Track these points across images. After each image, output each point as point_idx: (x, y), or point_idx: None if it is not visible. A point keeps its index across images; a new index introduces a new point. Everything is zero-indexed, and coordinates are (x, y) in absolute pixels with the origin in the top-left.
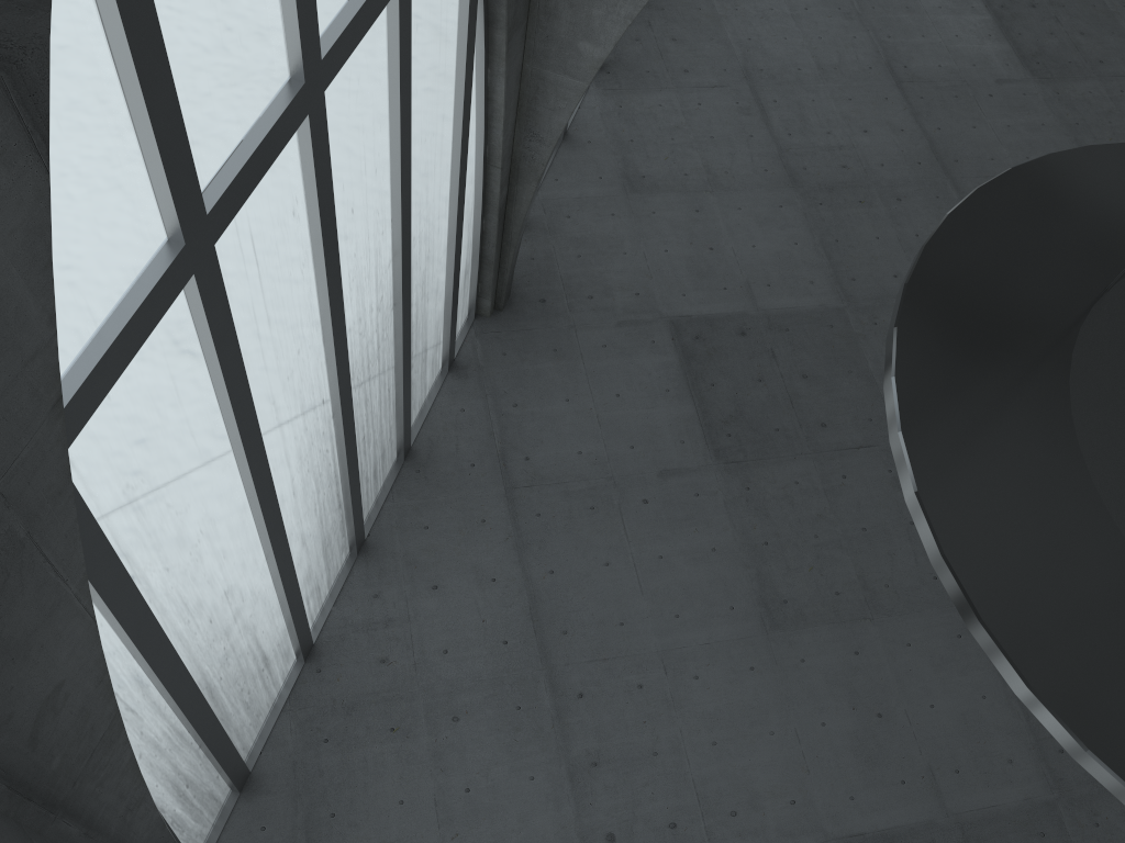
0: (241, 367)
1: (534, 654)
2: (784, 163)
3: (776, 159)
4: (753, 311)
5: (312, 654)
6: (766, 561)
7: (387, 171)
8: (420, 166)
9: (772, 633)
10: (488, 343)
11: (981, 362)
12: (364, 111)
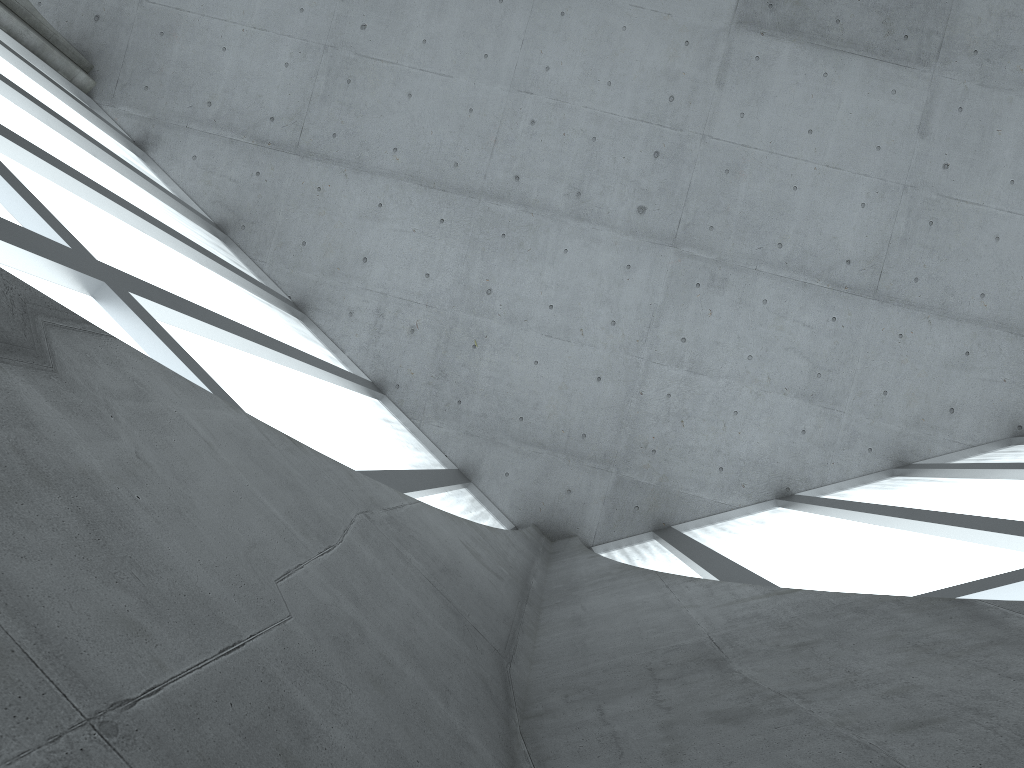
0: (193, 305)
1: (464, 201)
2: None
3: None
4: None
5: (381, 386)
6: None
7: None
8: None
9: None
10: (127, 98)
11: None
12: None
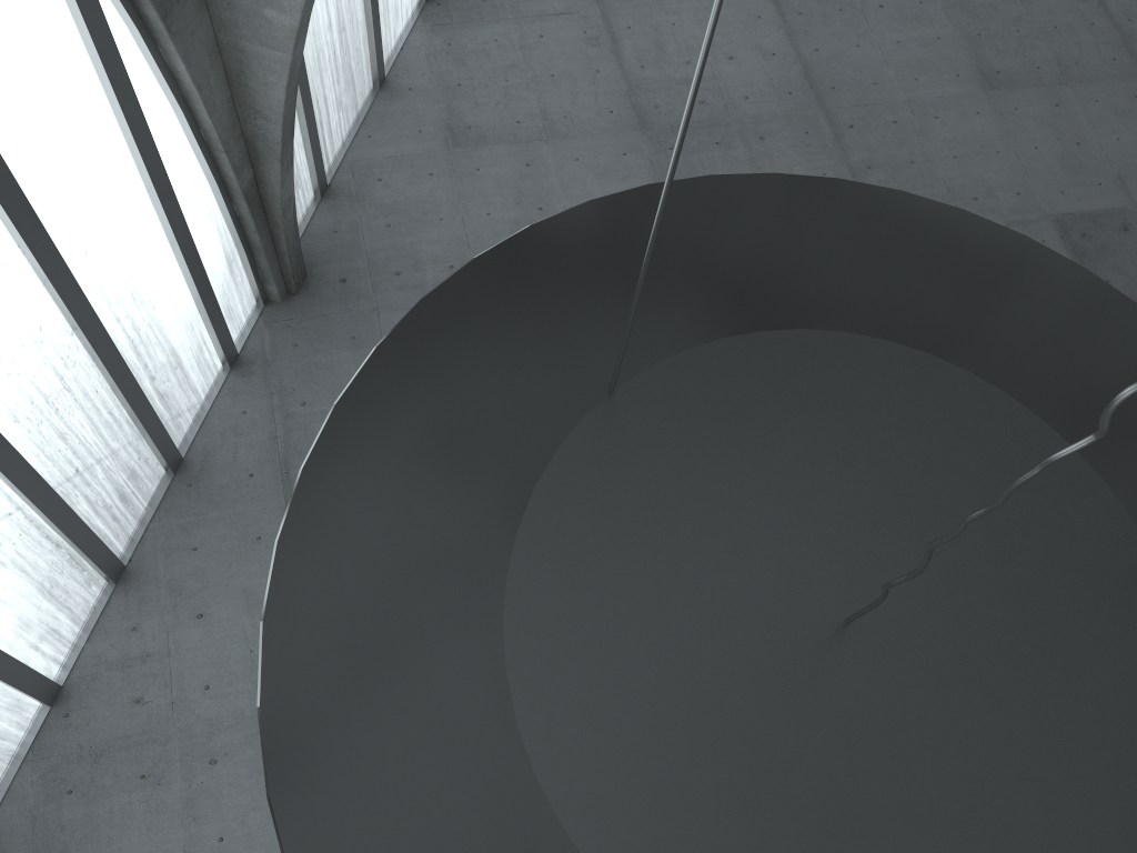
0: None
1: None
2: (634, 101)
3: (624, 98)
4: None
5: (60, 697)
6: None
7: None
8: (58, 177)
9: None
10: (278, 333)
11: (404, 512)
12: None
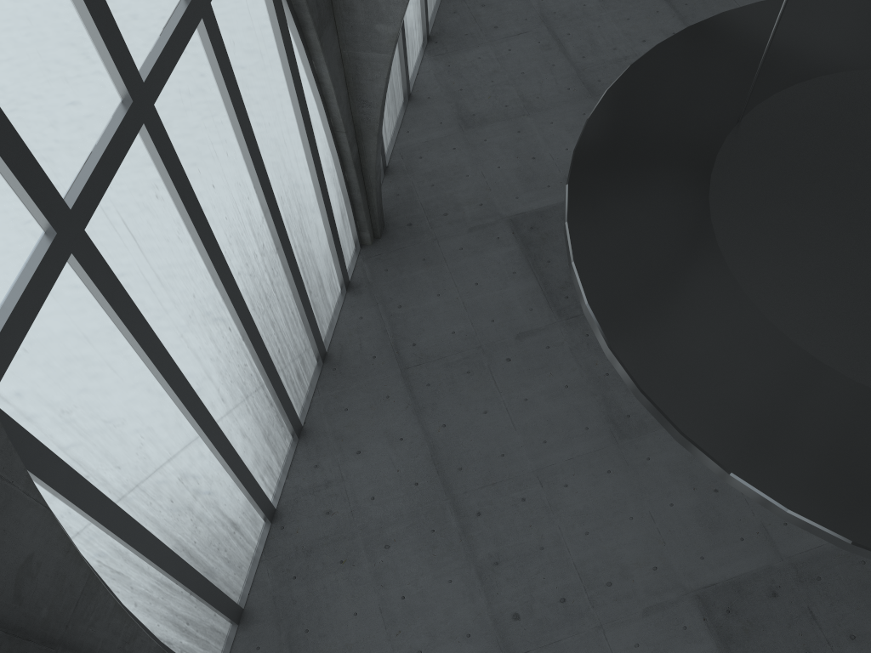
0: (138, 313)
1: (439, 489)
2: (582, 80)
3: (575, 79)
4: None
5: (276, 516)
6: (609, 388)
7: (238, 152)
8: (270, 143)
9: (621, 442)
10: (373, 264)
11: (636, 197)
12: (201, 112)
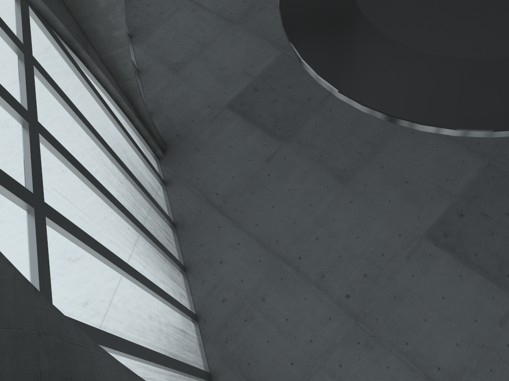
0: (89, 236)
1: (273, 257)
2: (222, 17)
3: (218, 18)
4: (253, 79)
5: (198, 318)
6: (326, 161)
7: (84, 132)
8: (94, 121)
9: (348, 184)
10: (171, 165)
11: (328, 30)
12: (57, 117)
